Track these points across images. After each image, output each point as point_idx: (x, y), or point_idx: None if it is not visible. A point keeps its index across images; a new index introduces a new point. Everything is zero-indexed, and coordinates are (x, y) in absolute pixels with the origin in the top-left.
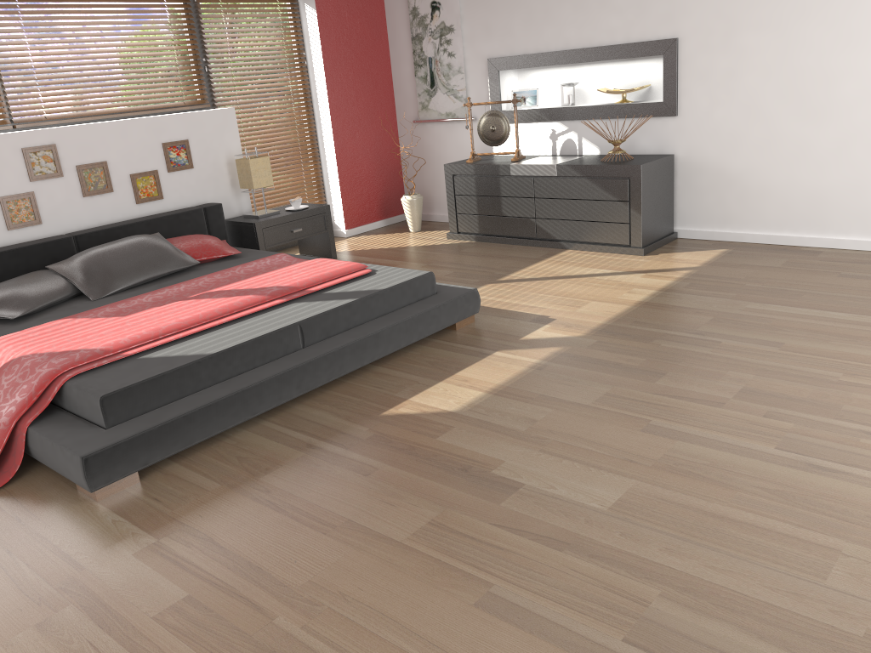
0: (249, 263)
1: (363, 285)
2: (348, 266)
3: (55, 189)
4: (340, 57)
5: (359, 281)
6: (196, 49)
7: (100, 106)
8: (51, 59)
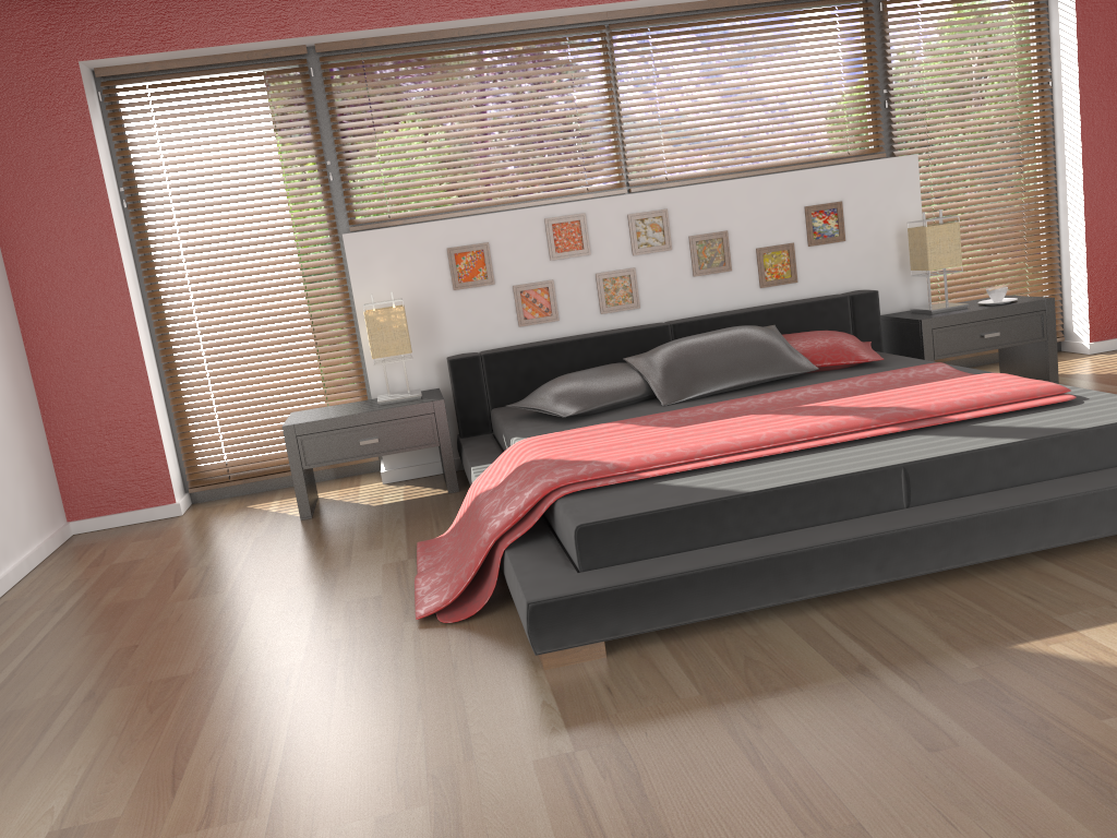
0: (881, 373)
1: (1048, 419)
2: (1032, 387)
3: (660, 265)
4: (1111, 68)
5: (1044, 413)
6: (875, 78)
7: (734, 162)
8: (681, 105)
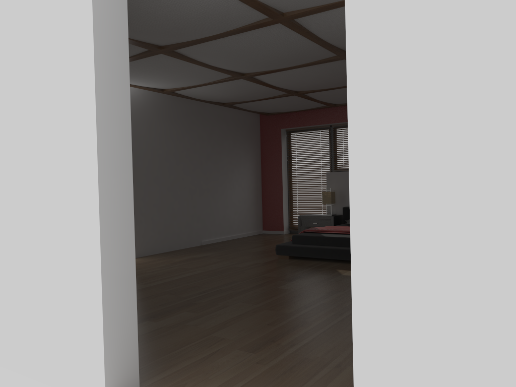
0: None
1: None
2: None
3: None
4: None
5: None
6: None
7: None
8: None
